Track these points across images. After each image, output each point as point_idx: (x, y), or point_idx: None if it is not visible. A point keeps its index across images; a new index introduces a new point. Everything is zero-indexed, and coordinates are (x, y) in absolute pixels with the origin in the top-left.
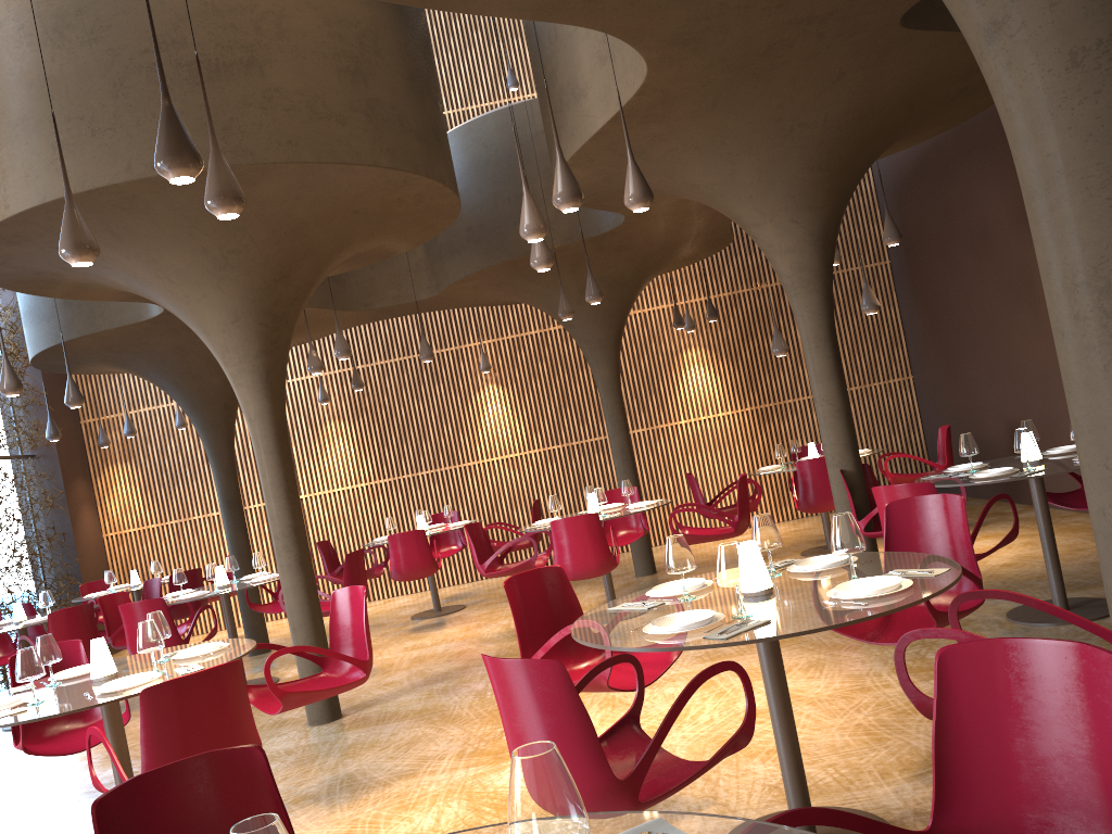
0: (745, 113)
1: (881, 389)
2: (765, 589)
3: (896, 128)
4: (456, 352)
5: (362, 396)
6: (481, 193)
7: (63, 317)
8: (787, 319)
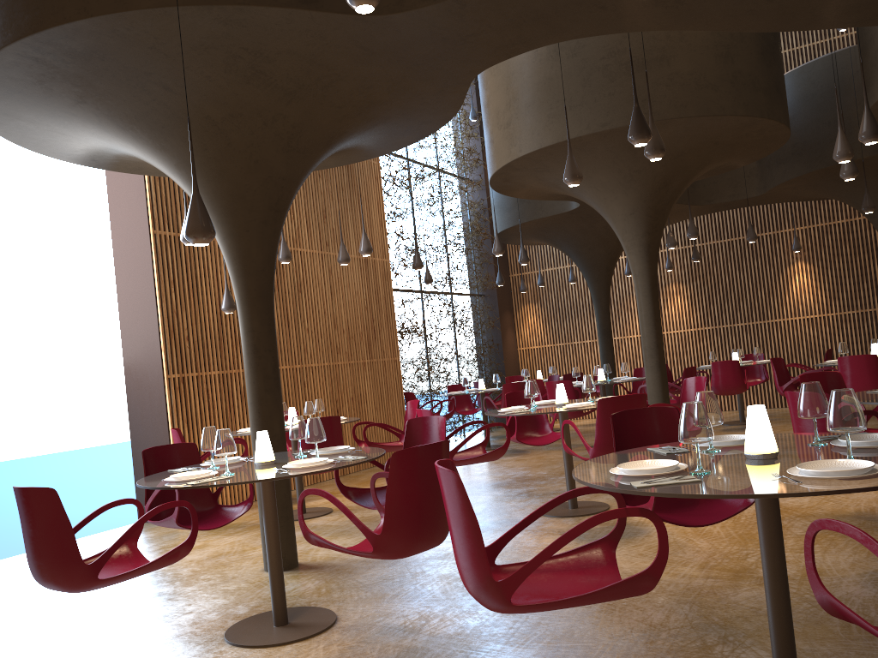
0: None
1: None
2: None
3: None
4: (773, 236)
5: (696, 266)
6: (806, 119)
7: (518, 209)
8: None
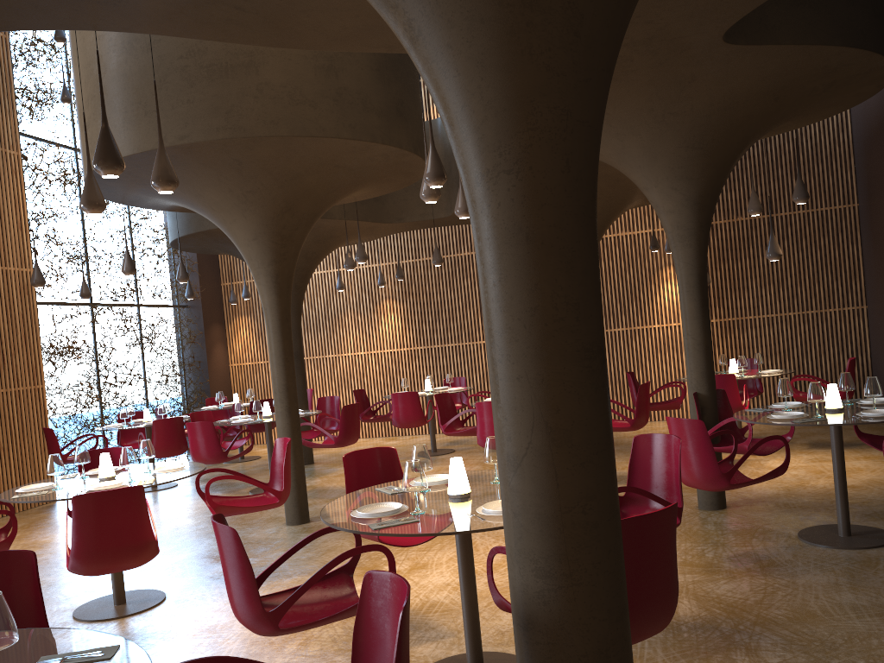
0: (620, 104)
1: (835, 314)
2: (460, 494)
3: (768, 115)
4: None
5: (410, 283)
6: None
7: (185, 218)
8: (757, 248)
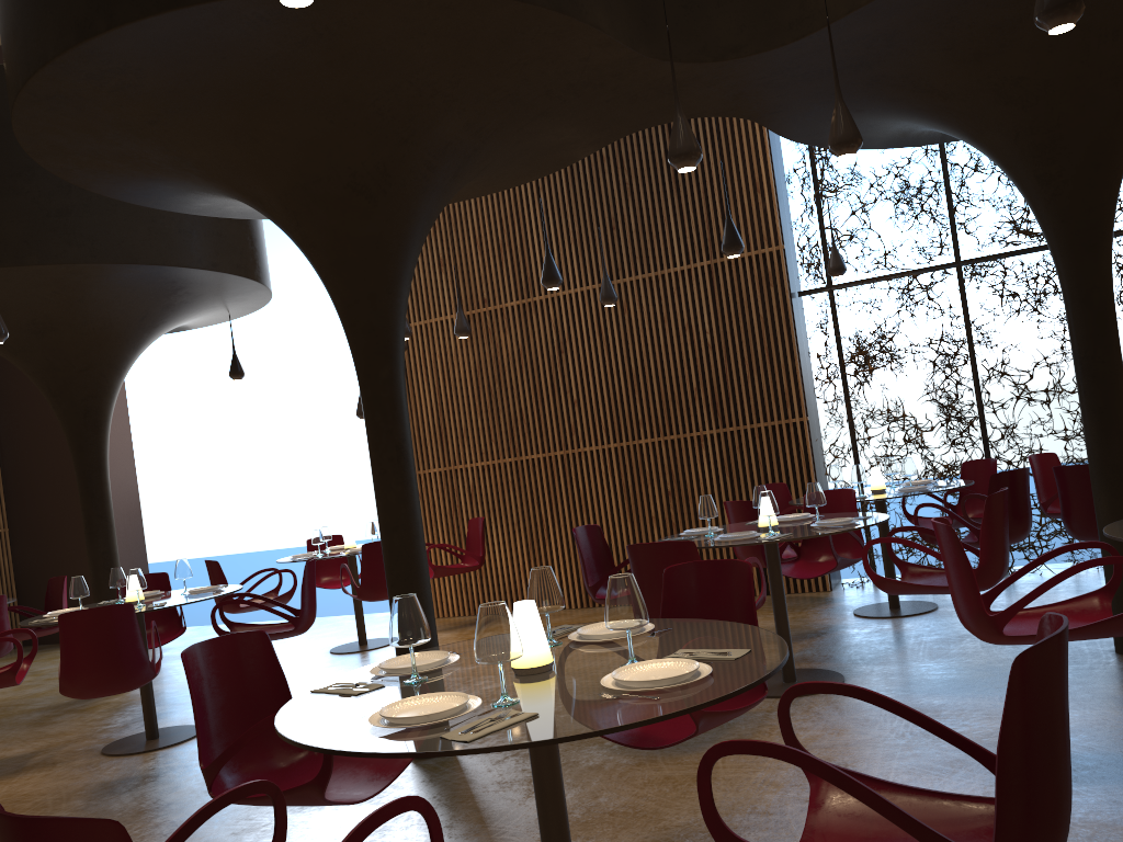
0: None
1: None
2: None
3: None
4: None
5: None
6: None
7: None
8: None
